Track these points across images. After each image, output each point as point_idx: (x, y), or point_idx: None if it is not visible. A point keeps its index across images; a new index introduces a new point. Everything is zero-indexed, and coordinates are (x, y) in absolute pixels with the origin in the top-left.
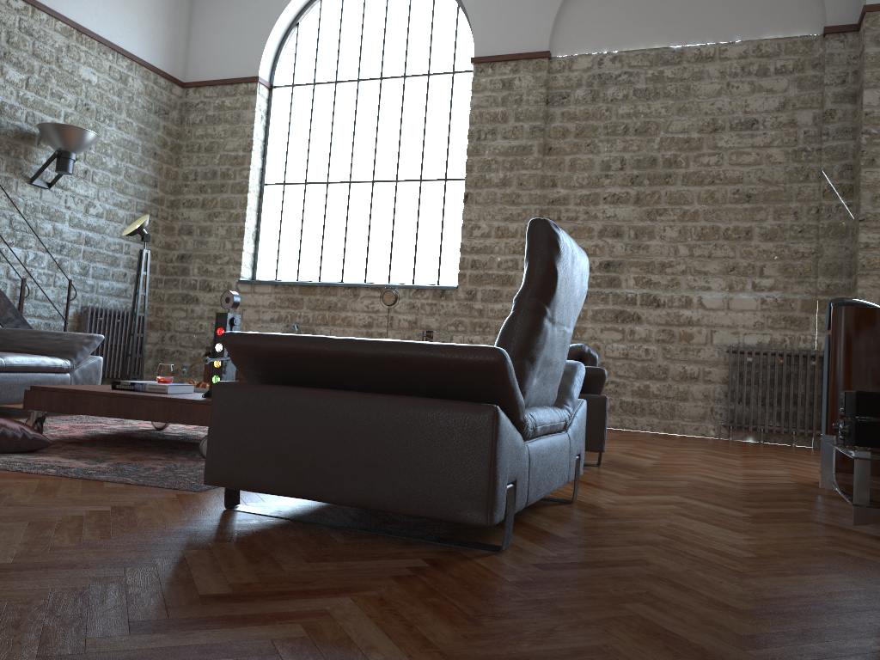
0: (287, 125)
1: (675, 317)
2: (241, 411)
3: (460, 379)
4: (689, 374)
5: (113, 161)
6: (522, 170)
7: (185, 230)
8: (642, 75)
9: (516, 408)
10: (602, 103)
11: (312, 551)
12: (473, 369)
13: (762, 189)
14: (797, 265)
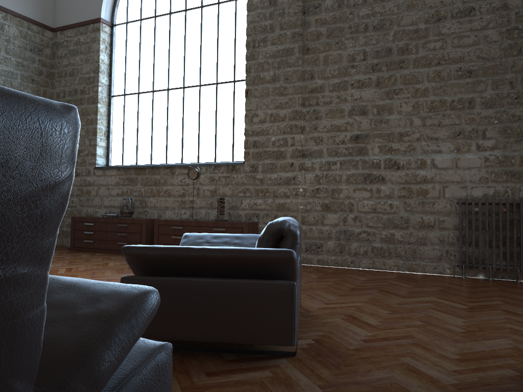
0: (124, 52)
1: (412, 177)
2: None
3: None
4: (427, 223)
5: None
6: (287, 68)
7: None
8: None
9: None
10: (347, 8)
11: None
12: None
13: (481, 65)
14: (515, 126)
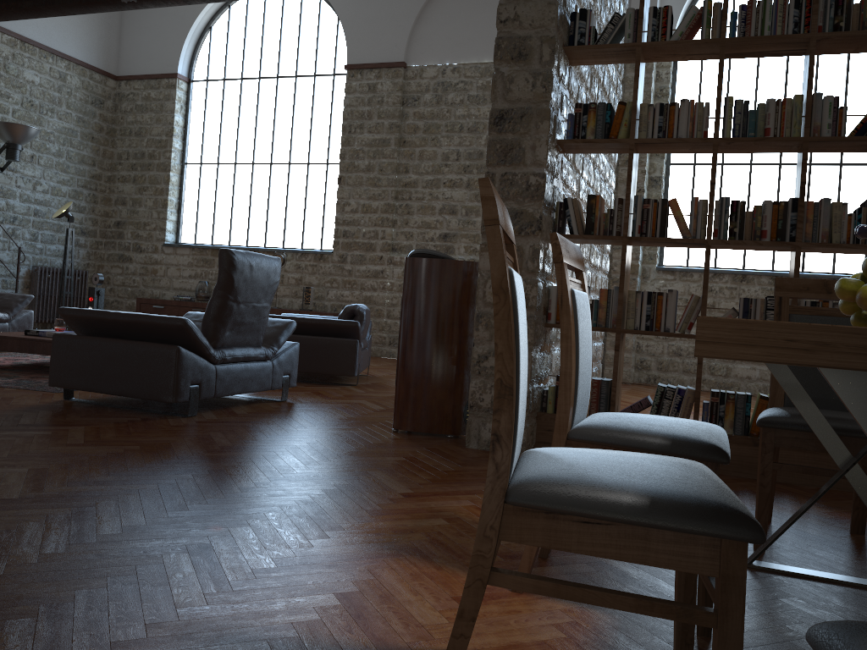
0: (203, 114)
1: None
2: (65, 348)
3: (168, 333)
4: None
5: (56, 146)
6: (383, 159)
7: (120, 201)
8: (474, 84)
9: (201, 347)
10: (444, 106)
11: (89, 414)
12: (172, 328)
13: None
14: None
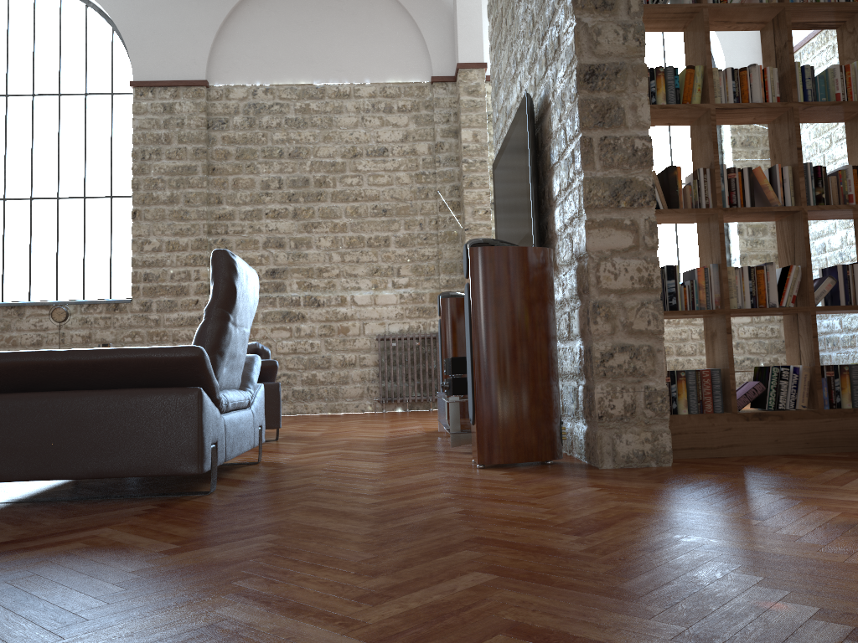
0: None
1: (333, 314)
2: None
3: (169, 372)
4: (348, 361)
5: None
6: (189, 188)
7: None
8: (292, 106)
9: (214, 389)
10: (259, 129)
11: (62, 513)
12: (180, 363)
13: (395, 205)
14: (425, 265)
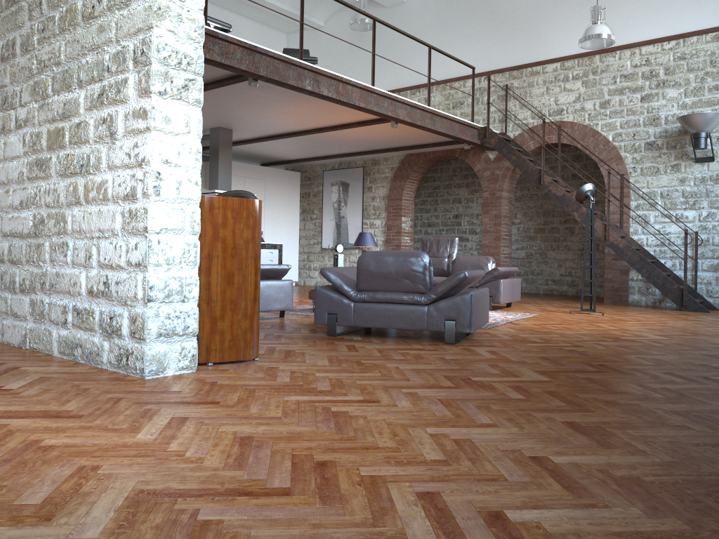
0: None
1: None
2: None
3: None
4: None
5: None
6: None
7: None
8: None
9: None
10: None
11: None
12: None
13: None
14: None
